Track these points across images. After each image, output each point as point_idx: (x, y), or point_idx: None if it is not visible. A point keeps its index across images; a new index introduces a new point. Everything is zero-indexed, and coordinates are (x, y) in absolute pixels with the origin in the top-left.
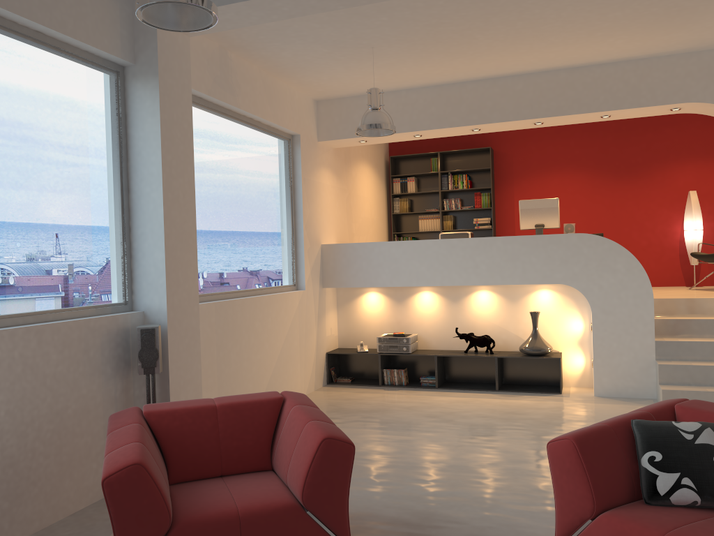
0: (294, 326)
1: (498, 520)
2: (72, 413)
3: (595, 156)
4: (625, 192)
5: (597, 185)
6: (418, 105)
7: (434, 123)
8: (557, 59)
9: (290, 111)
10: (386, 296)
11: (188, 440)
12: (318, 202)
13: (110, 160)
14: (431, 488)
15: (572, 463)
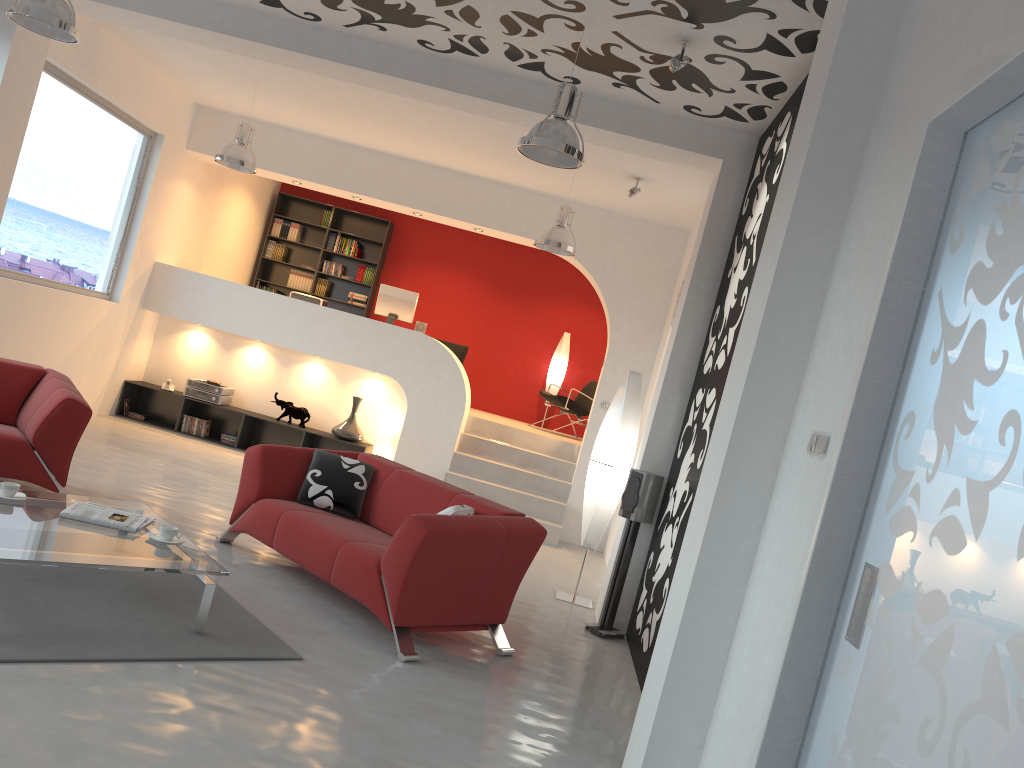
0: (93, 337)
1: (206, 519)
2: None
3: (493, 268)
4: (509, 314)
5: (485, 298)
6: (304, 152)
7: (315, 176)
8: (443, 160)
9: (160, 107)
10: (214, 340)
11: None
12: (166, 215)
13: None
14: (165, 494)
15: (255, 462)
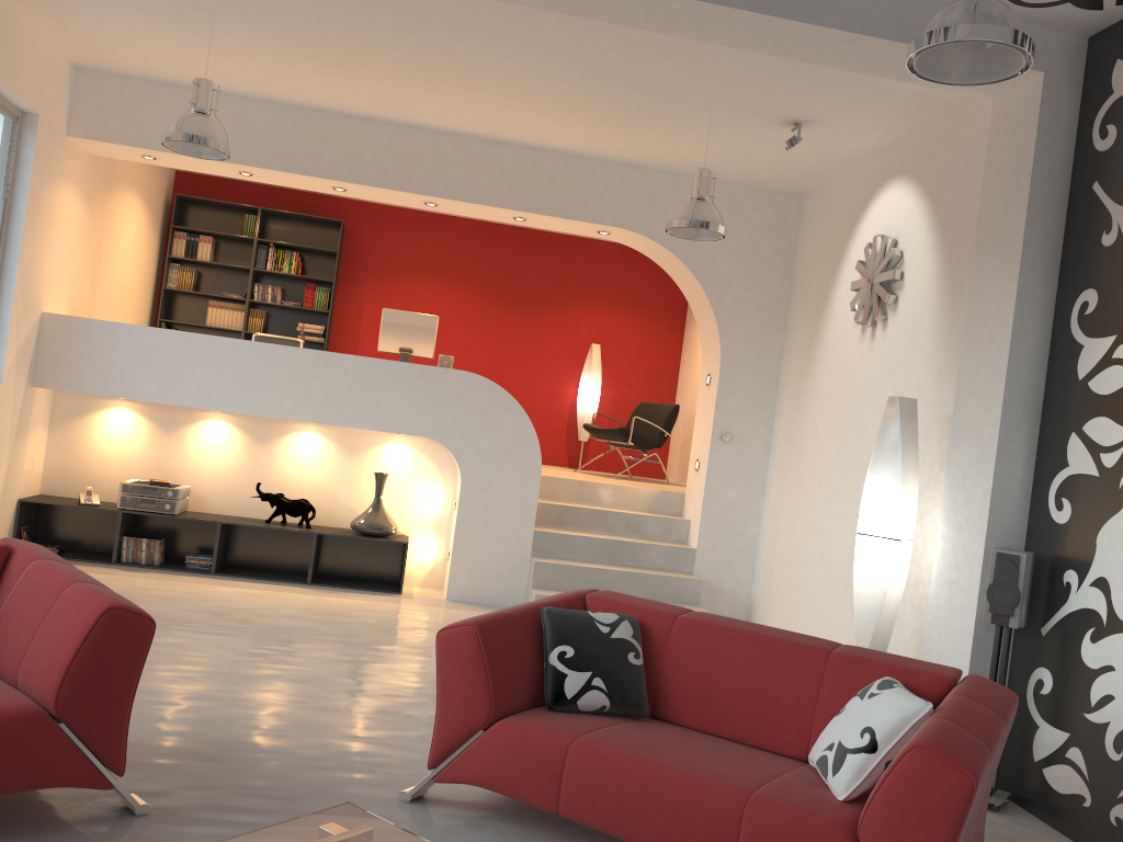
0: None
1: (335, 748)
2: None
3: (486, 271)
4: (515, 328)
5: (481, 312)
6: (256, 127)
7: (279, 161)
8: (475, 122)
9: (30, 69)
10: (146, 418)
11: None
12: (50, 239)
13: None
14: (227, 708)
15: (471, 656)
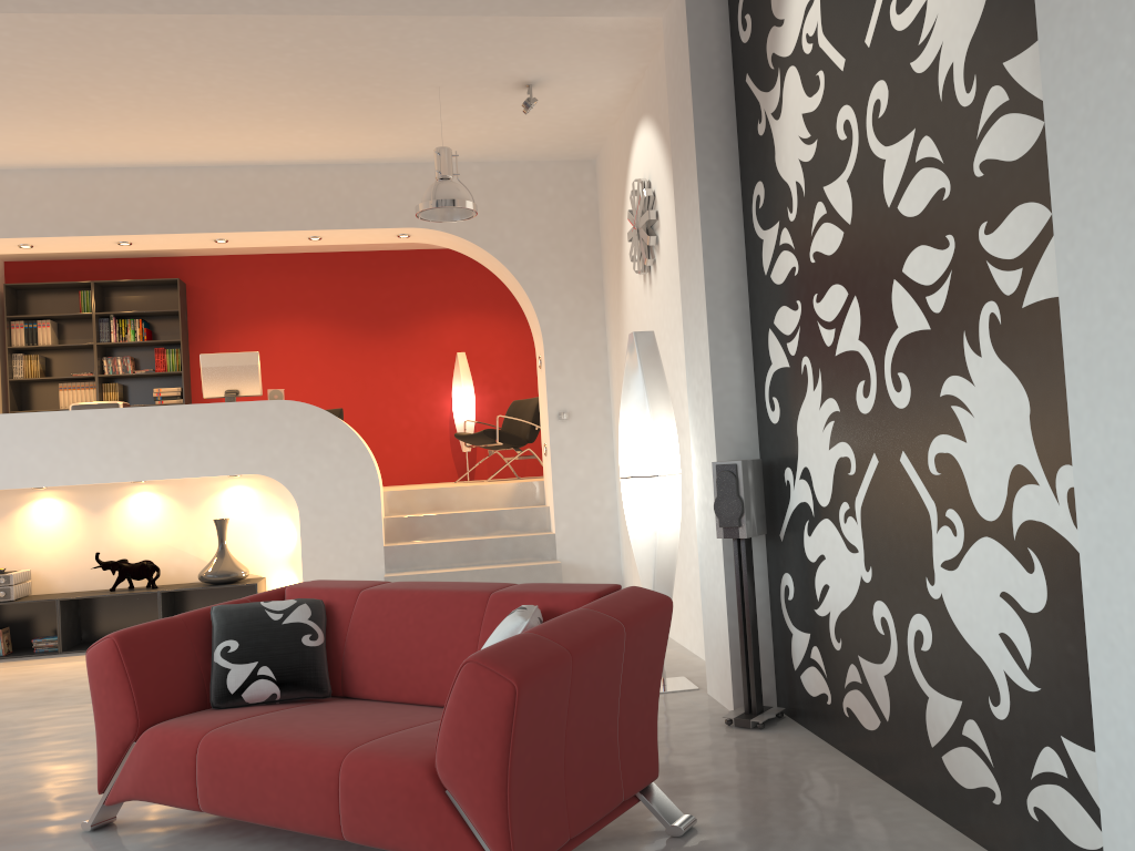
0: None
1: (52, 794)
2: None
3: (337, 301)
4: (378, 352)
5: (341, 343)
6: (22, 197)
7: (51, 227)
8: (236, 150)
9: None
10: None
11: None
12: None
13: None
14: None
15: (112, 668)
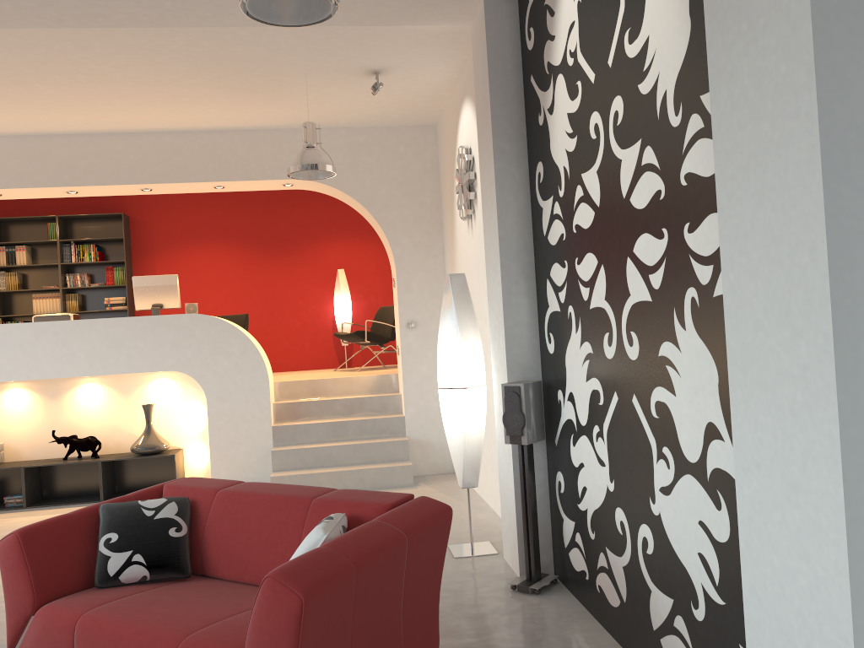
0: None
1: None
2: None
3: (246, 229)
4: (277, 269)
5: (248, 261)
6: None
7: (14, 180)
8: (154, 121)
9: None
10: None
11: None
12: None
13: None
14: None
15: (16, 558)
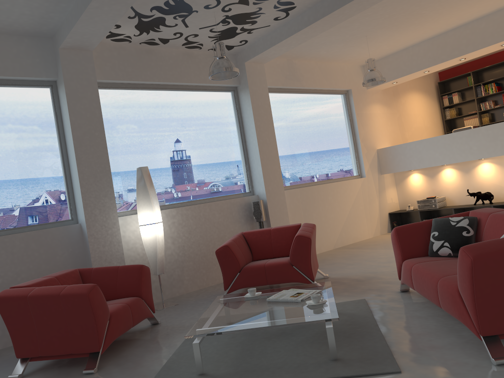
0: (359, 198)
1: None
2: (227, 238)
3: None
4: None
5: None
6: (420, 54)
7: (431, 62)
8: (498, 3)
9: (341, 78)
10: (423, 175)
11: (259, 243)
12: (372, 125)
13: (235, 130)
14: (387, 269)
15: (394, 239)
